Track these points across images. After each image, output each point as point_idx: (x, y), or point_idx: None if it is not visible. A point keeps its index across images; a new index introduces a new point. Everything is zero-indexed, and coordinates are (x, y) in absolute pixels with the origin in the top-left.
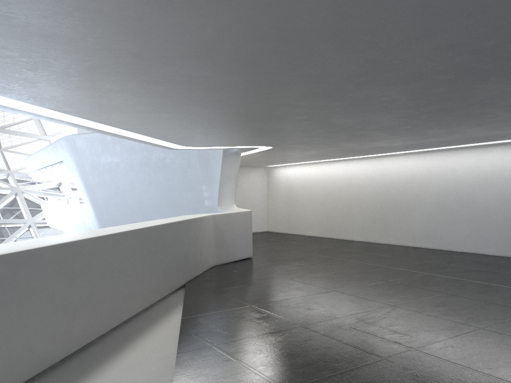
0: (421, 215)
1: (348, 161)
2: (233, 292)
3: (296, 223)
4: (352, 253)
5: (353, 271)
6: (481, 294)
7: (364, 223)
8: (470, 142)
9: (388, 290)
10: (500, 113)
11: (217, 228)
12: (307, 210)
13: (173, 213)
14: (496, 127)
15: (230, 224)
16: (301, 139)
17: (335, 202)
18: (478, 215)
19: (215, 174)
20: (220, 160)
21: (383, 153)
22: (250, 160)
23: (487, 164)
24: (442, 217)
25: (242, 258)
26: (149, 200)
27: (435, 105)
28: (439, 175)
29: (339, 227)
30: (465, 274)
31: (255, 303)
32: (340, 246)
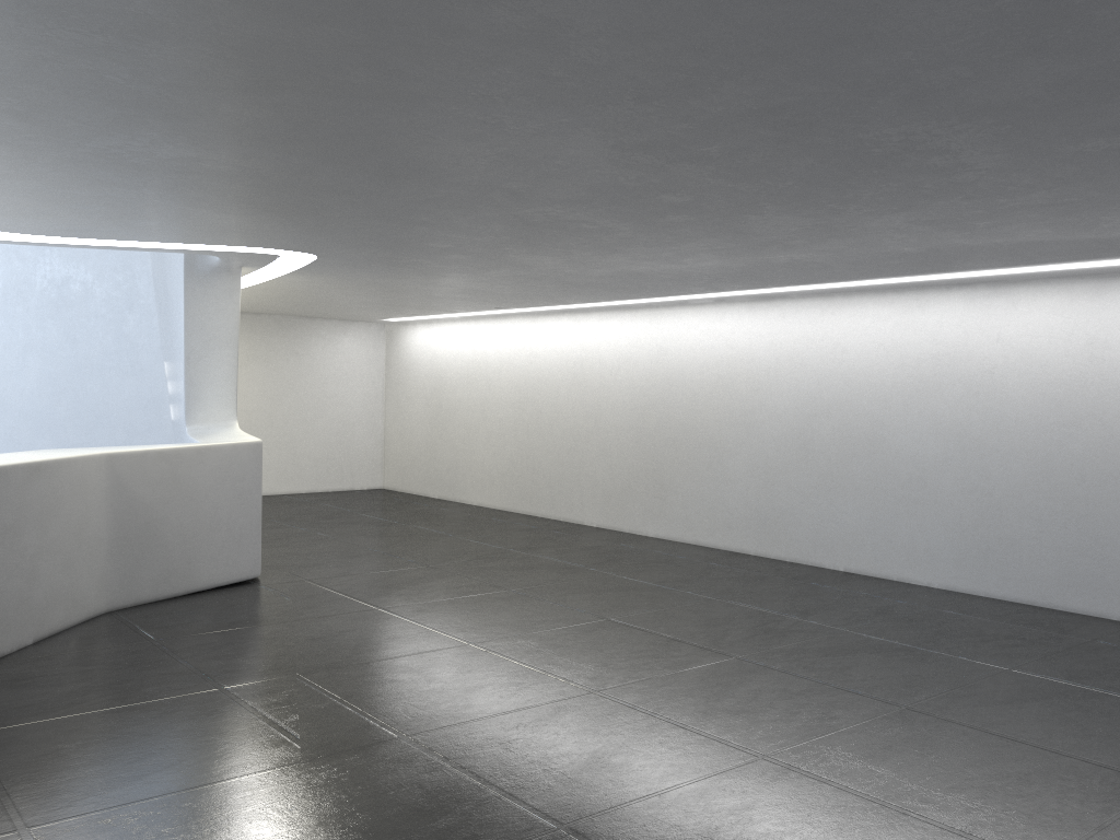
0: (752, 468)
1: (579, 316)
2: (34, 747)
3: (450, 471)
4: (556, 568)
5: (517, 641)
6: (877, 763)
7: (609, 481)
8: (883, 274)
9: (582, 738)
10: (970, 154)
11: (124, 494)
12: (476, 439)
13: (87, 436)
14: (954, 218)
15: (177, 481)
16: (375, 230)
17: (542, 423)
18: (895, 476)
19: (177, 332)
20: (181, 289)
21: (660, 297)
22: (313, 298)
23: (924, 337)
24: (803, 475)
25: (220, 583)
26: (25, 397)
27: (736, 84)
28: (801, 363)
29: (551, 487)
30: (841, 660)
31: (55, 816)
32: (536, 542)
